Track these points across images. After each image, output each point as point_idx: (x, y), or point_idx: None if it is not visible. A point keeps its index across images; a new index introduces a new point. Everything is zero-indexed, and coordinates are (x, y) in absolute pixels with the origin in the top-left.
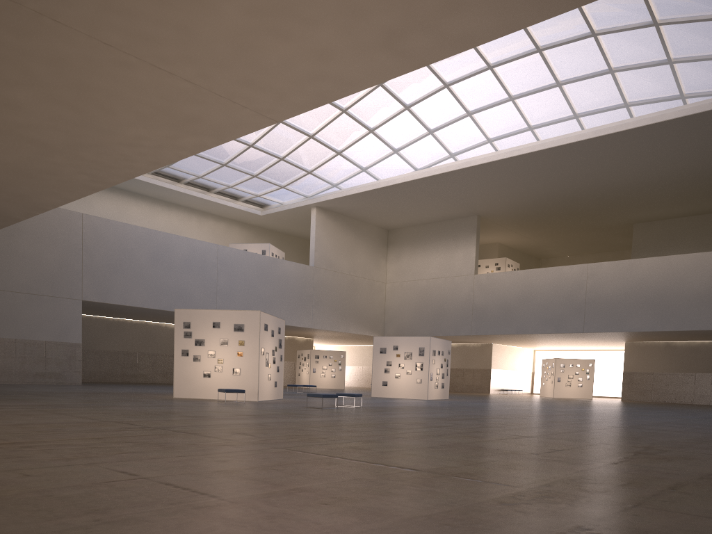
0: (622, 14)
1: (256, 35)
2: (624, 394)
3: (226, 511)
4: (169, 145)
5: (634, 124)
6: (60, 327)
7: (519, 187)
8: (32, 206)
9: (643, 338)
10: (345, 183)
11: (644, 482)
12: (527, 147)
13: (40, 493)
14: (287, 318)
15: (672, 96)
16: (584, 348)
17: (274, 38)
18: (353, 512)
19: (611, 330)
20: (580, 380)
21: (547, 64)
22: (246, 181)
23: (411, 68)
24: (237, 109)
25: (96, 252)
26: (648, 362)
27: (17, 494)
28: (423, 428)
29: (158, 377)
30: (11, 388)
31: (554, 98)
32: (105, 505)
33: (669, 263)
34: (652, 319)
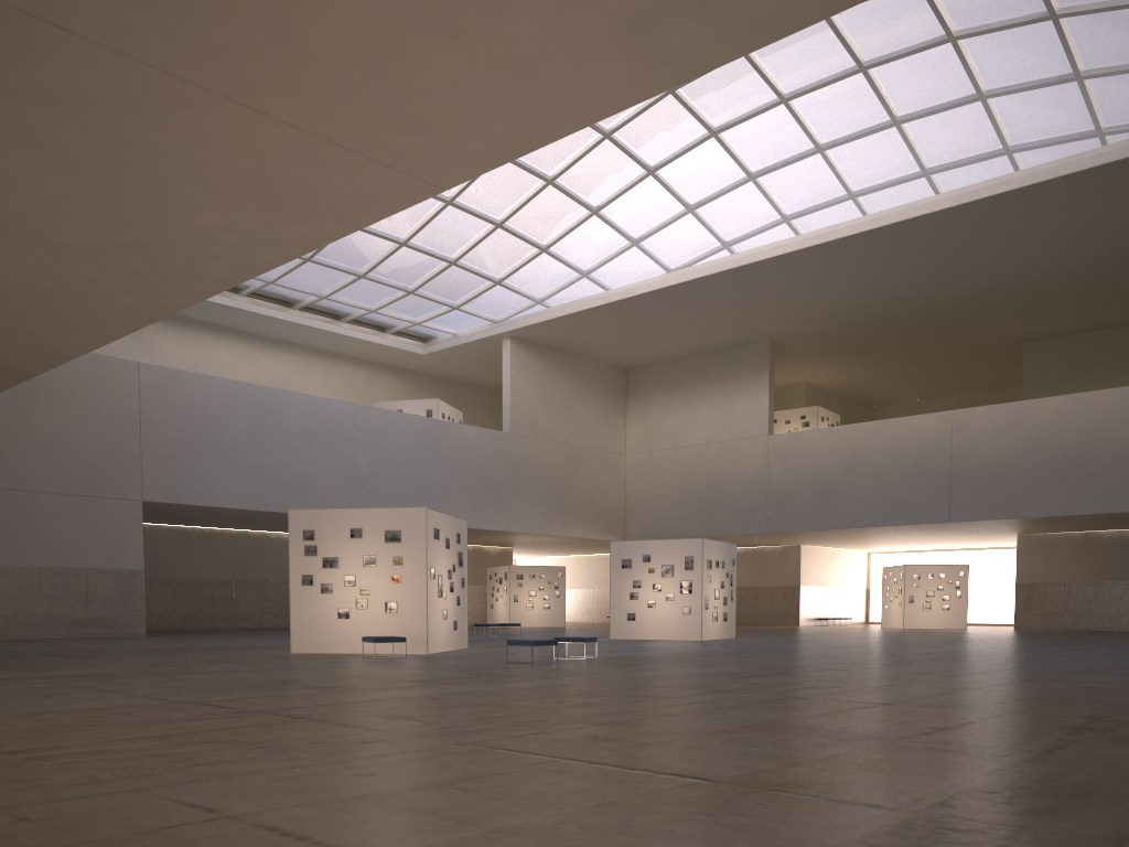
0: (997, 2)
1: (403, 36)
2: (1019, 619)
3: None
4: (265, 239)
5: (1023, 180)
6: (109, 545)
7: (837, 291)
8: (49, 352)
9: (1047, 527)
10: (556, 297)
11: (1116, 791)
12: (848, 226)
13: None
14: (470, 516)
15: (1082, 133)
16: (949, 546)
17: (433, 39)
18: None
19: (995, 517)
20: (947, 599)
21: (876, 90)
22: (397, 300)
23: (672, 82)
24: (375, 171)
25: (163, 423)
26: (1056, 566)
27: None
28: (705, 695)
29: (269, 619)
30: (32, 646)
31: (889, 145)
32: None
33: (1087, 404)
34: (1062, 496)
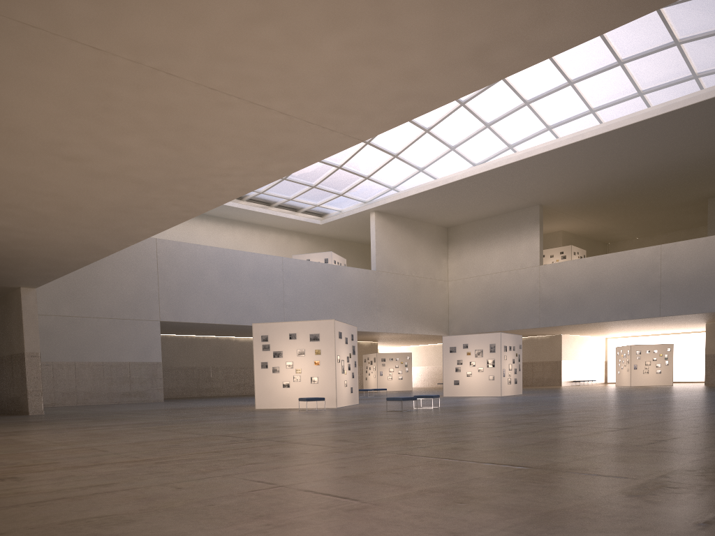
0: None
1: (351, 65)
2: (708, 378)
3: (374, 512)
4: (258, 172)
5: (705, 95)
6: (142, 347)
7: (583, 172)
8: (126, 239)
9: None
10: (403, 185)
11: None
12: (590, 131)
13: (202, 503)
14: (352, 323)
15: None
16: (660, 332)
17: (367, 66)
18: (490, 509)
19: (690, 312)
20: (659, 366)
21: (607, 44)
22: (305, 192)
23: (498, 78)
24: (325, 133)
25: (171, 274)
26: None
27: (183, 504)
28: (513, 426)
29: (231, 390)
30: (104, 408)
31: (616, 77)
32: (265, 511)
33: None
34: None
